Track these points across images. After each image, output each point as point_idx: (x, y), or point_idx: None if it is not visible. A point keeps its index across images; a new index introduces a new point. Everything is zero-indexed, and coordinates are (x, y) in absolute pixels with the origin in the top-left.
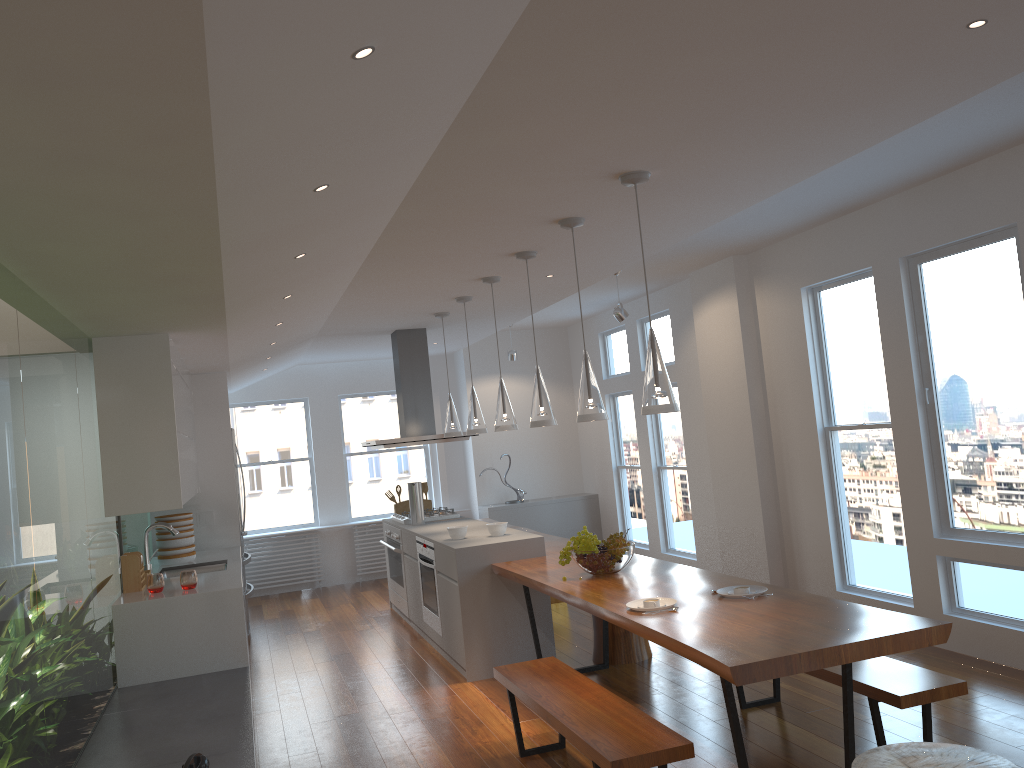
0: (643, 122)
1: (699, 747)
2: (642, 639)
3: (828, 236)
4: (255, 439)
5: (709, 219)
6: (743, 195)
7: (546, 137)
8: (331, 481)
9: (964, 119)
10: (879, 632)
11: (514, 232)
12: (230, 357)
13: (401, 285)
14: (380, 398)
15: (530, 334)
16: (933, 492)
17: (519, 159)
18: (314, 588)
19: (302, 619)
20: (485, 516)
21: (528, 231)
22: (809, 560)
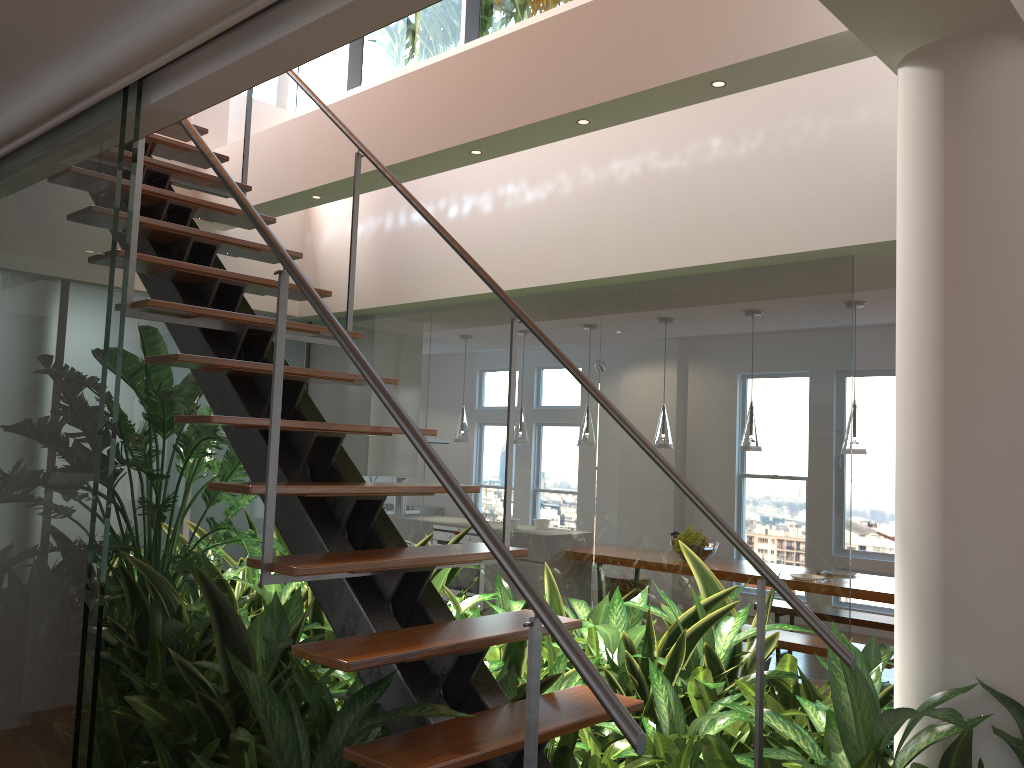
0: None
1: None
2: None
3: None
4: None
5: None
6: None
7: None
8: None
9: None
10: None
11: None
12: None
13: None
14: None
15: None
16: None
17: None
18: None
19: None
20: None
21: None
22: None
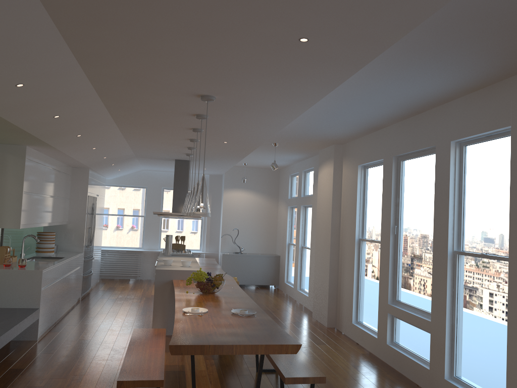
0: (179, 71)
1: (216, 385)
2: None
3: (370, 140)
4: (119, 203)
5: (279, 123)
6: (282, 113)
7: (136, 73)
8: (152, 229)
9: (393, 88)
10: (262, 342)
11: (178, 118)
12: (80, 161)
13: (150, 137)
14: None
15: (260, 171)
16: (392, 280)
17: (135, 82)
18: (136, 279)
19: (115, 292)
20: (221, 257)
21: (185, 118)
22: (345, 305)
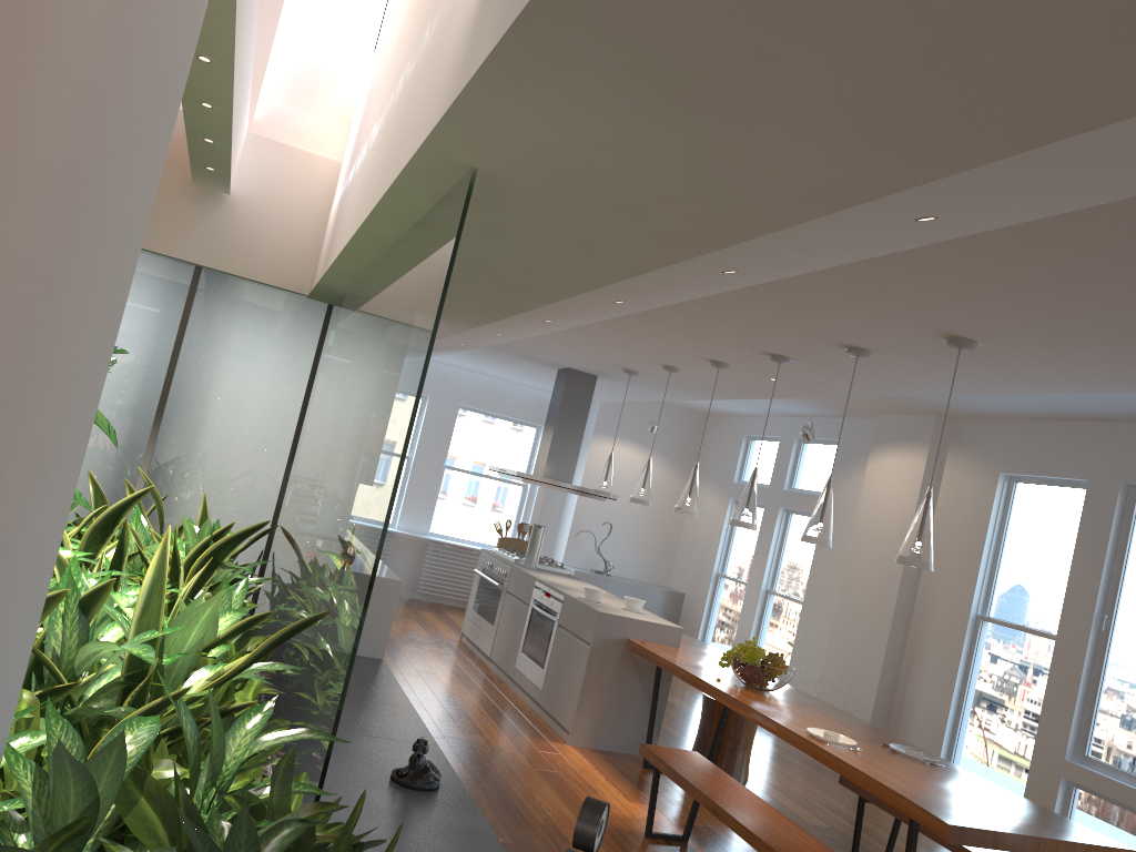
0: (1025, 311)
1: None
2: (746, 760)
3: (1049, 434)
4: None
5: (976, 390)
6: (1031, 385)
7: (931, 292)
8: (422, 488)
9: None
10: (1073, 837)
11: (796, 340)
12: None
13: (633, 340)
14: (497, 421)
15: (670, 410)
16: (1078, 716)
17: (885, 297)
18: None
19: None
20: None
21: (809, 344)
22: (915, 737)
